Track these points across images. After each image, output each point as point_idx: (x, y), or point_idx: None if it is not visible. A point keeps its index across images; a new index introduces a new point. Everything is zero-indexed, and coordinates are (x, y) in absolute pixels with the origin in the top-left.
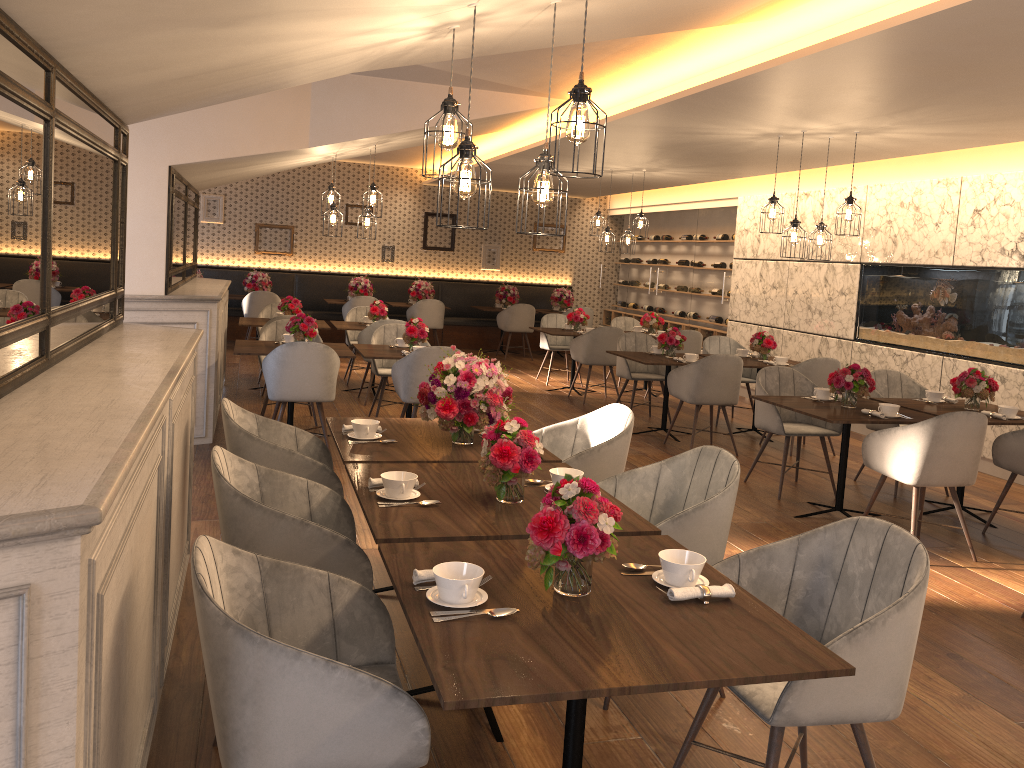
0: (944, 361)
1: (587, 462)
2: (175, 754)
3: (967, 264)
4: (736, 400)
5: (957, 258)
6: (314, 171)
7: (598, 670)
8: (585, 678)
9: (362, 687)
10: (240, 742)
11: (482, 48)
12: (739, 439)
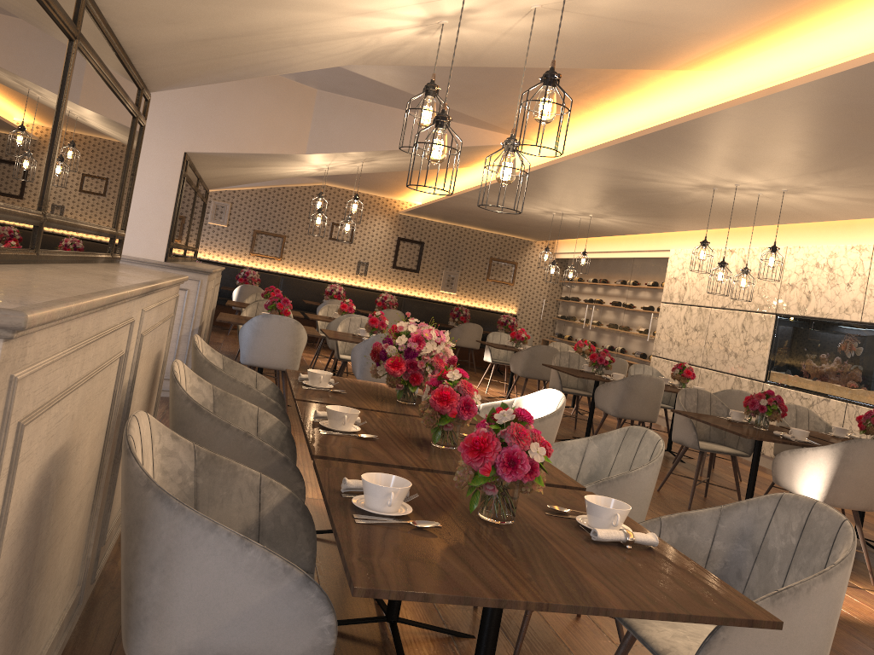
0: (847, 407)
1: None
2: (92, 646)
3: None
4: (655, 418)
5: (865, 315)
6: (309, 192)
7: (516, 585)
8: (502, 589)
9: (274, 570)
10: (142, 612)
11: (465, 56)
12: None
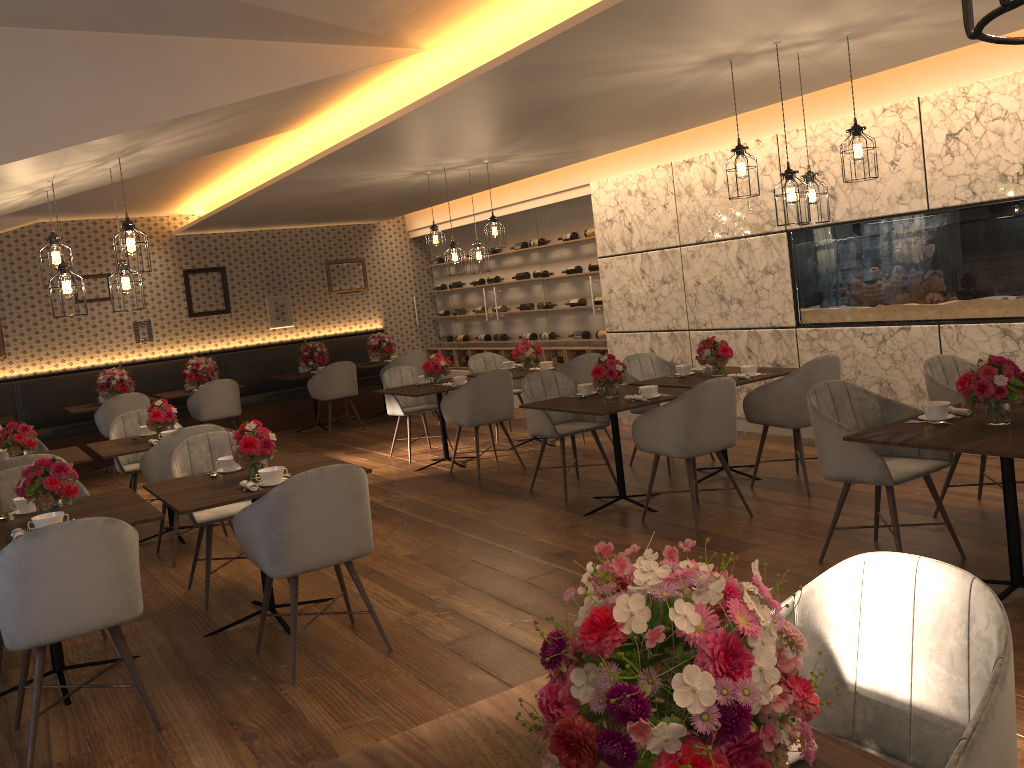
0: (942, 330)
1: (981, 757)
2: None
3: (951, 204)
4: (735, 439)
5: (934, 199)
6: (16, 239)
7: None
8: None
9: None
10: None
11: None
12: (719, 486)
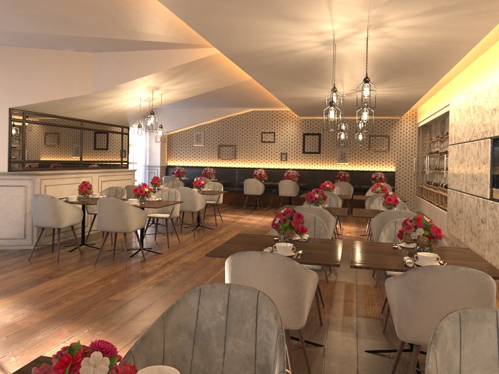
0: None
1: None
2: None
3: None
4: None
5: None
6: (245, 116)
7: None
8: None
9: None
10: None
11: None
12: (364, 271)
